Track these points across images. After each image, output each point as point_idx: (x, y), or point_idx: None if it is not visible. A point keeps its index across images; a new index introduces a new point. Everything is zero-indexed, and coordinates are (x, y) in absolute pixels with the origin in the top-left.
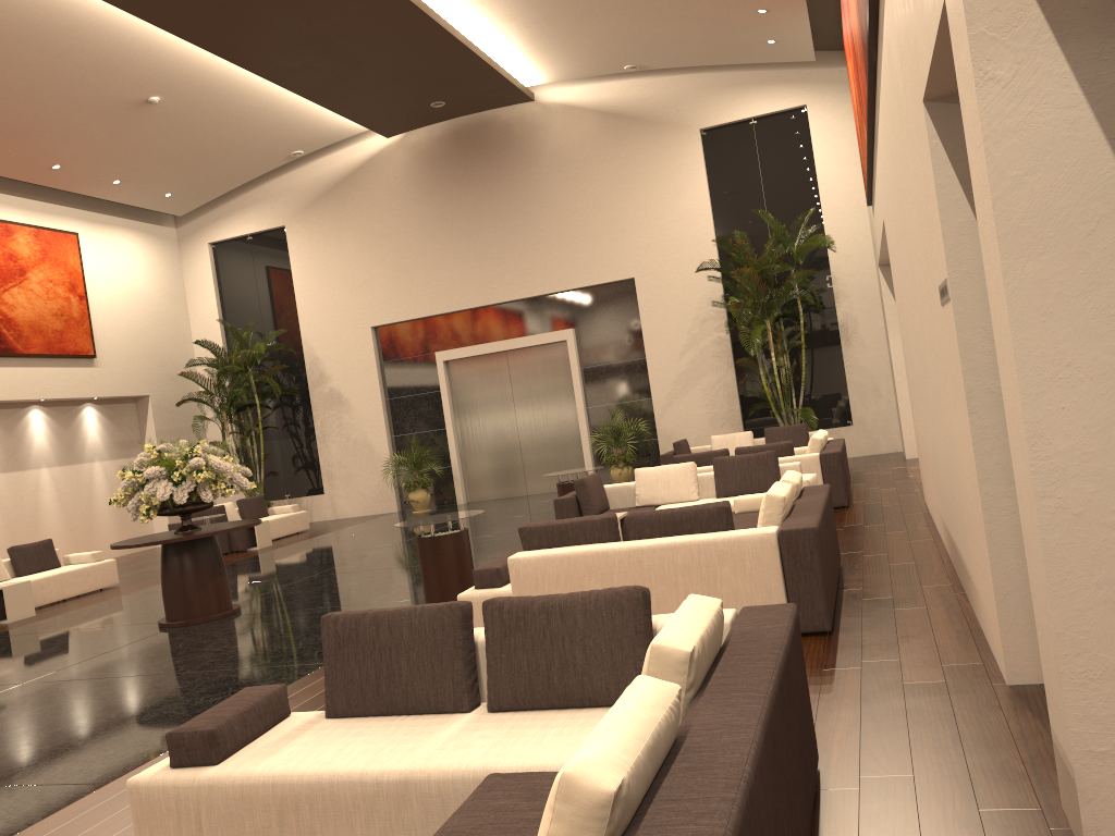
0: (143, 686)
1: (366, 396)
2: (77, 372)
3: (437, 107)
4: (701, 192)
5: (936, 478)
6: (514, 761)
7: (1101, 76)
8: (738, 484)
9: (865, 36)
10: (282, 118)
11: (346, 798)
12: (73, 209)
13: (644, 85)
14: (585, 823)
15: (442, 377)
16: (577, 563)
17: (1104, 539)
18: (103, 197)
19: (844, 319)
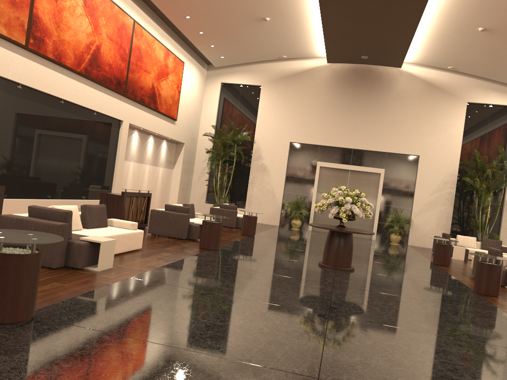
0: (423, 303)
1: (278, 171)
2: (170, 125)
3: (362, 58)
4: (460, 128)
5: None
6: None
7: None
8: None
9: None
10: (297, 41)
11: None
12: (184, 51)
13: (447, 76)
14: None
15: (317, 173)
16: None
17: None
18: (200, 50)
19: None
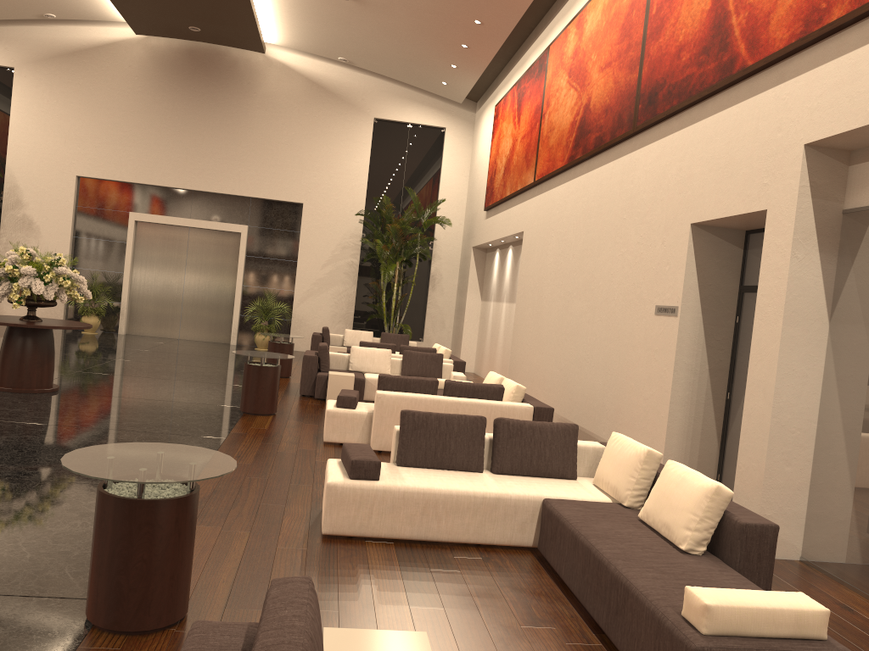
0: (80, 433)
1: (57, 230)
2: None
3: (192, 30)
4: (365, 160)
5: (560, 391)
6: (550, 494)
7: (828, 269)
8: (417, 370)
9: (589, 144)
10: None
11: (464, 503)
12: None
13: (344, 73)
14: (722, 503)
15: (131, 232)
16: (420, 403)
17: (788, 436)
18: None
19: (435, 272)
